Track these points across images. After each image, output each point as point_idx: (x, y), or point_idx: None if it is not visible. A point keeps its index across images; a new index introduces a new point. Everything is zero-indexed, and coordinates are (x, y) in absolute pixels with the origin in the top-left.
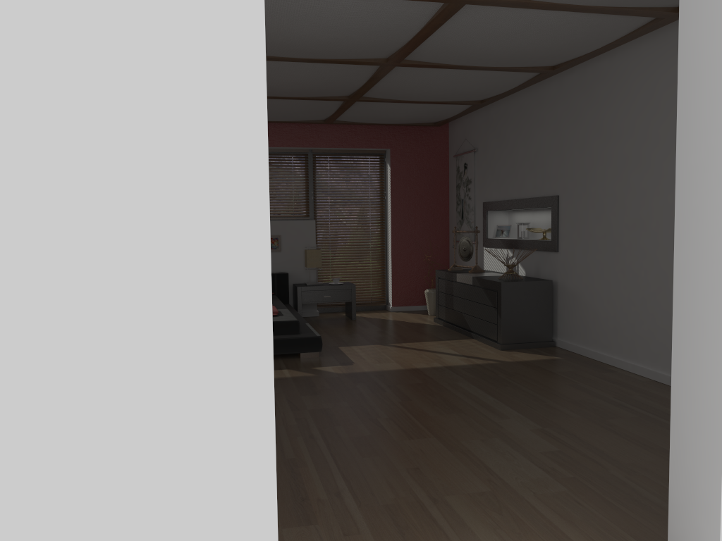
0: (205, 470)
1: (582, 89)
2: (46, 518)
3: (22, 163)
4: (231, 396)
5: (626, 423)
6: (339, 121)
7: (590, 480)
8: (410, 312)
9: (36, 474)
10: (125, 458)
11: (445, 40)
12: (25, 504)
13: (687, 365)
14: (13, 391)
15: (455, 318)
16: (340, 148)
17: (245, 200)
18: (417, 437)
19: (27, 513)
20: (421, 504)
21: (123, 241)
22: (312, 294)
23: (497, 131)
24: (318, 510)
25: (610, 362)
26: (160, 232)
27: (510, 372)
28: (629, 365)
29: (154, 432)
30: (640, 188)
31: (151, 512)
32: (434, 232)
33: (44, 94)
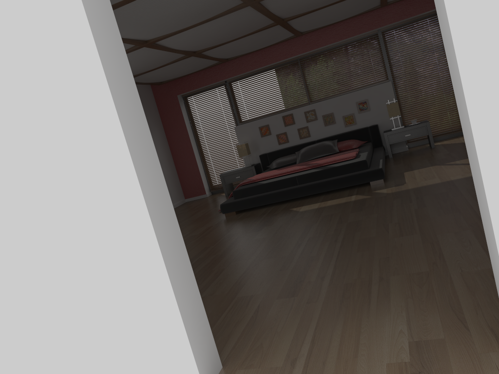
0: (133, 270)
1: None
2: (78, 295)
3: (22, 137)
4: (134, 232)
5: None
6: (392, 1)
7: None
8: None
9: (68, 276)
10: (99, 266)
11: None
12: (69, 289)
13: (472, 163)
14: (50, 240)
15: None
16: (400, 21)
17: (110, 127)
18: (407, 234)
19: (71, 293)
20: (370, 282)
21: (67, 163)
22: (396, 135)
23: None
24: (303, 288)
25: None
26: (79, 154)
27: None
28: None
29: (106, 253)
30: None
31: (117, 292)
32: None
33: (19, 103)
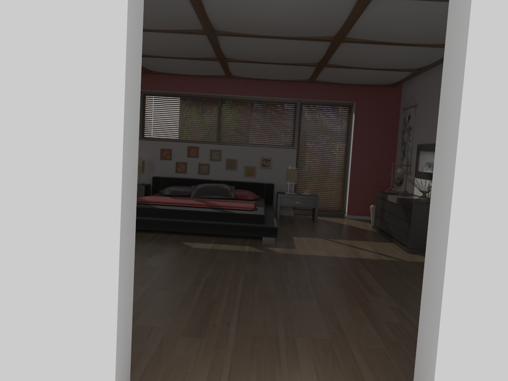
0: (77, 277)
1: None
2: None
3: None
4: (94, 236)
5: None
6: (318, 81)
7: (407, 345)
8: (359, 220)
9: None
10: (34, 263)
11: (369, 24)
12: None
13: (431, 261)
14: None
15: (384, 227)
16: (319, 100)
17: (109, 119)
18: (305, 299)
19: None
20: (277, 338)
21: (39, 138)
22: (288, 199)
23: (431, 92)
24: (209, 330)
25: None
26: (60, 134)
27: (403, 268)
28: None
29: (50, 251)
30: None
31: (45, 296)
32: (383, 164)
33: (3, 53)
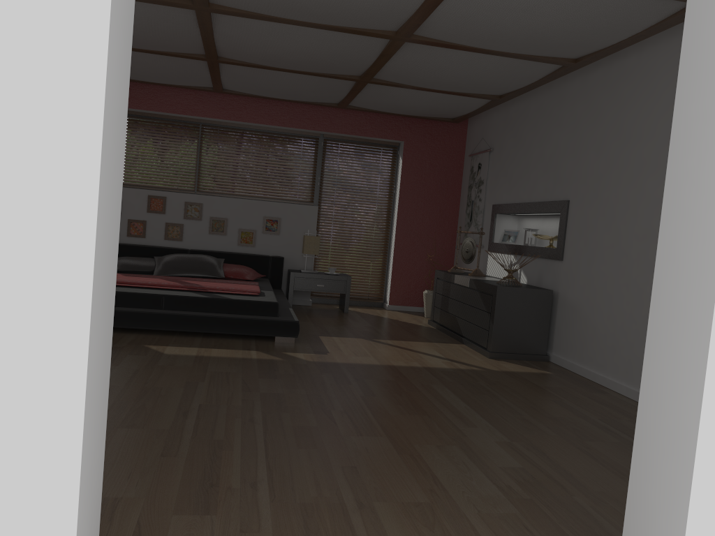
0: None
1: (605, 88)
2: None
3: None
4: (30, 325)
5: (606, 448)
6: (353, 106)
7: (548, 505)
8: (406, 312)
9: None
10: None
11: (456, 12)
12: None
13: (661, 369)
14: None
15: (448, 322)
16: (352, 135)
17: (73, 67)
18: (367, 434)
19: None
20: (344, 507)
21: None
22: (305, 281)
23: (514, 130)
24: (223, 499)
25: (603, 383)
26: None
27: (492, 381)
28: (624, 388)
29: None
30: (655, 195)
31: None
32: (441, 233)
33: None
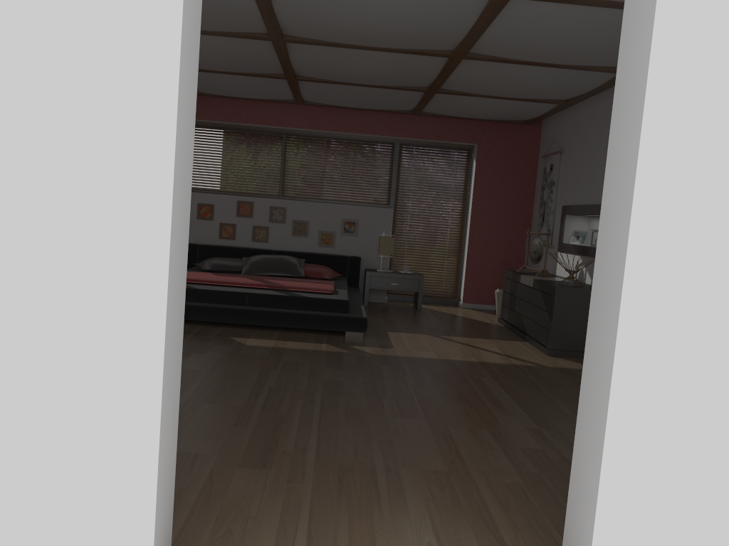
0: (103, 378)
1: None
2: None
3: None
4: (129, 320)
5: None
6: (426, 113)
7: (552, 479)
8: (479, 310)
9: None
10: (39, 357)
11: (503, 34)
12: None
13: (592, 359)
14: None
15: (515, 320)
16: (426, 139)
17: (154, 154)
18: (409, 416)
19: None
20: (374, 470)
21: (52, 179)
22: (380, 280)
23: (583, 133)
24: (278, 459)
25: None
26: (82, 174)
27: (542, 376)
28: None
29: (63, 340)
30: None
31: (56, 405)
32: (514, 233)
33: None
